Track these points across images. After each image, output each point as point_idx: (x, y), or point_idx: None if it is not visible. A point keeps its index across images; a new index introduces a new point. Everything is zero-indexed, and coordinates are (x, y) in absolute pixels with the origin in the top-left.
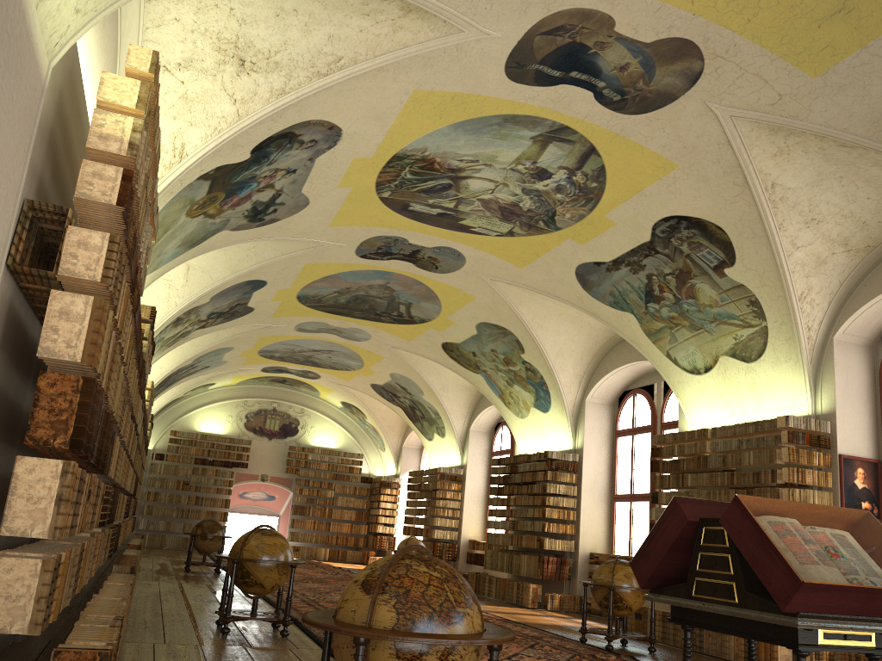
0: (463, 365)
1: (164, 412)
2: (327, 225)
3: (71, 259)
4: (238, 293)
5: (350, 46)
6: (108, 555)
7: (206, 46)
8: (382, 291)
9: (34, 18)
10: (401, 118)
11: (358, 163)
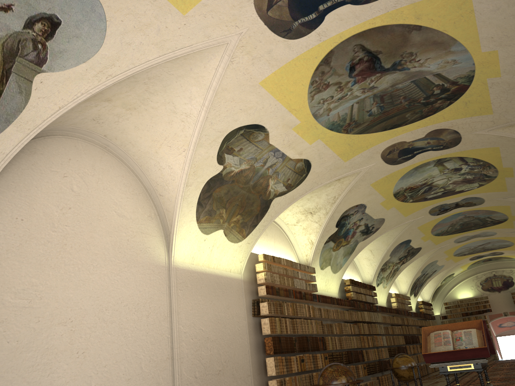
0: None
1: (438, 294)
2: (403, 217)
3: (262, 310)
4: (401, 248)
5: (334, 192)
6: (367, 374)
7: (299, 215)
8: (468, 218)
9: (230, 273)
10: (378, 189)
11: (383, 203)
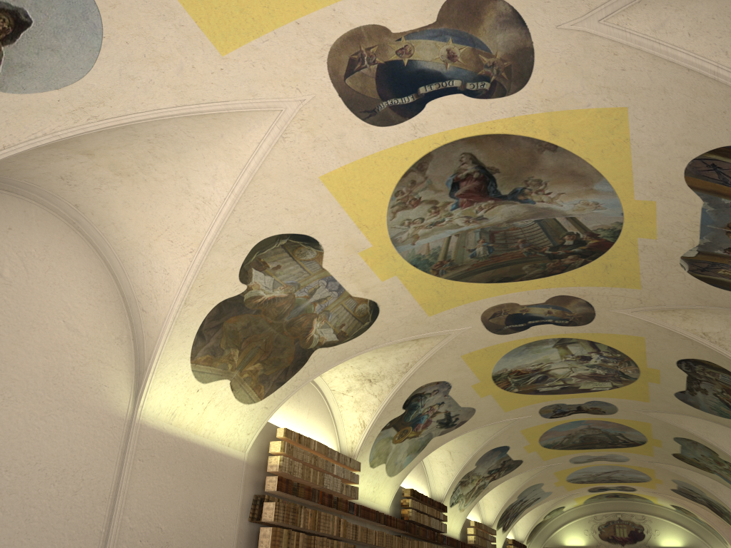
0: (700, 468)
1: (537, 534)
2: (503, 411)
3: (265, 514)
4: (494, 456)
5: (407, 357)
6: None
7: (352, 380)
8: (593, 430)
9: (228, 449)
10: (471, 365)
11: (476, 385)
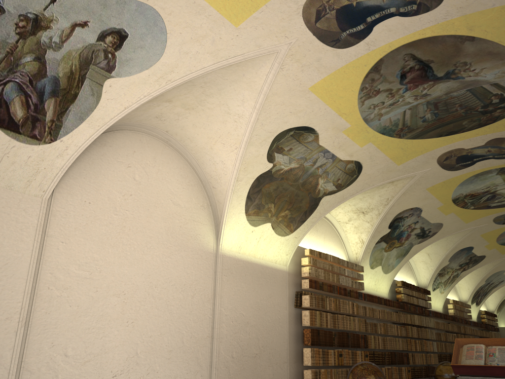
0: None
1: (504, 306)
2: (464, 223)
3: (303, 303)
4: (462, 254)
5: (387, 194)
6: (411, 377)
7: (351, 213)
8: None
9: (276, 265)
10: (434, 194)
11: (441, 207)
